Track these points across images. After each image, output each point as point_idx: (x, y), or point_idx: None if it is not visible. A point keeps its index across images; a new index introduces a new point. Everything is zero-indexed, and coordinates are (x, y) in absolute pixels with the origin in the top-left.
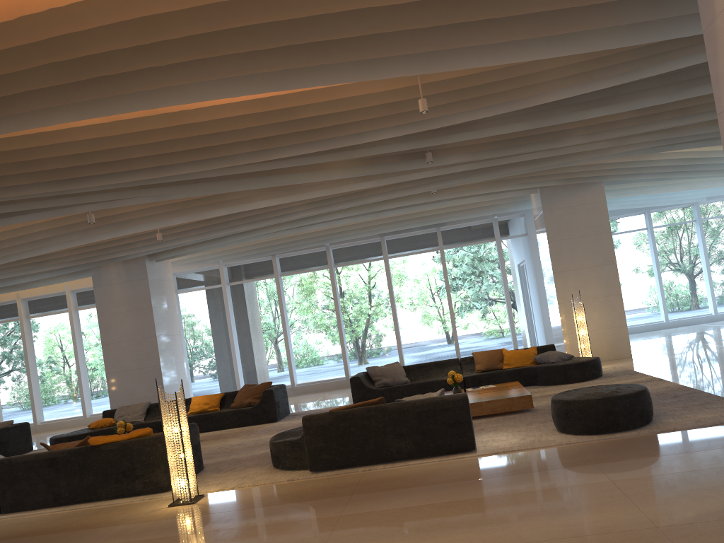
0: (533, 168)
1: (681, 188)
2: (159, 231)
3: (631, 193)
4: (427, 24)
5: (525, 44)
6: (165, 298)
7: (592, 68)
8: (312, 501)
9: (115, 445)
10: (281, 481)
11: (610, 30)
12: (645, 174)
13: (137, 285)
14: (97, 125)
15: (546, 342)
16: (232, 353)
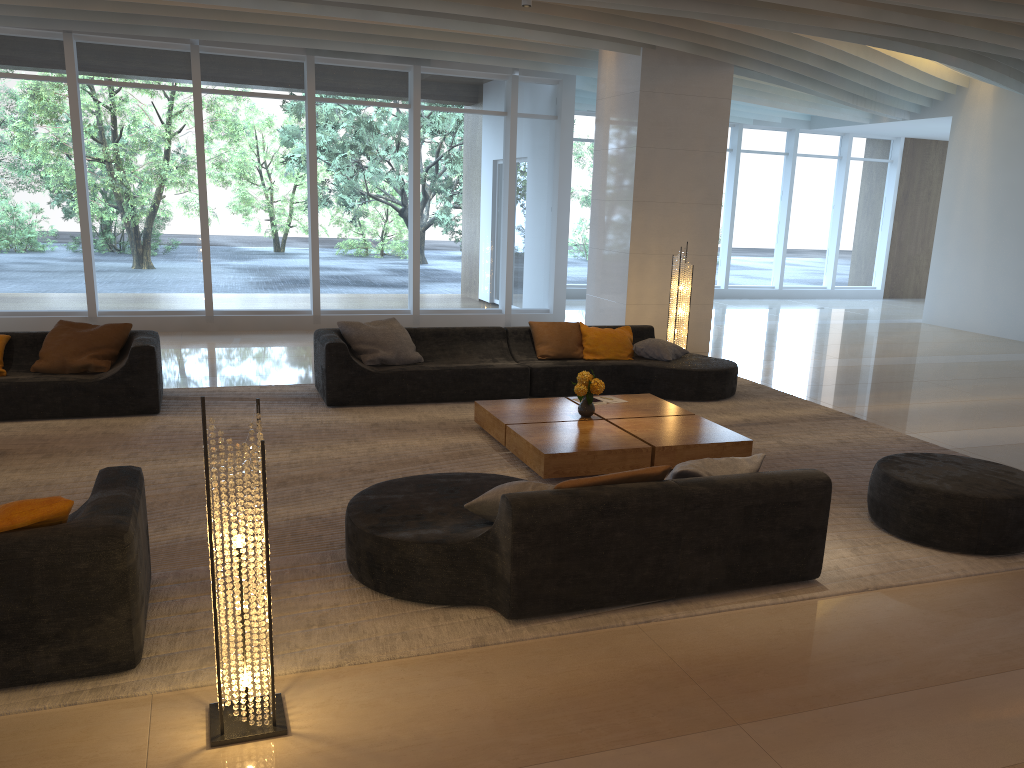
0: (710, 14)
1: (764, 101)
2: None
3: None
4: None
5: None
6: None
7: None
8: (663, 744)
9: None
10: (457, 649)
11: None
12: (779, 72)
13: None
14: None
15: (554, 302)
16: None
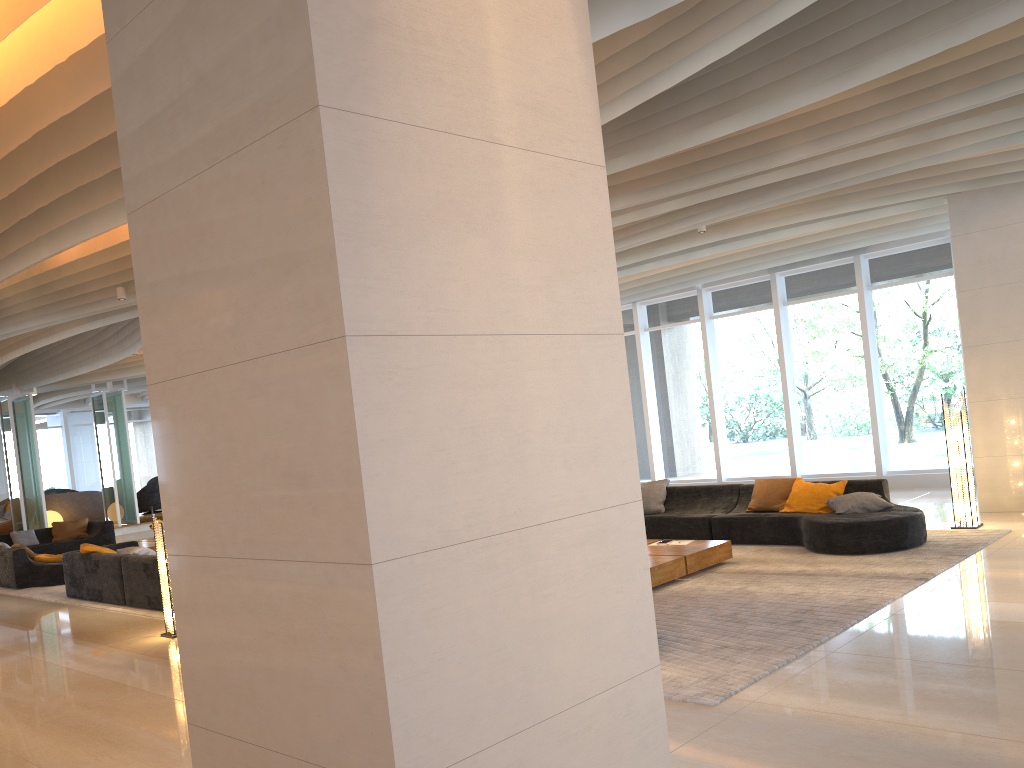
0: (828, 185)
1: None
2: None
3: None
4: None
5: None
6: None
7: None
8: None
9: None
10: None
11: None
12: None
13: None
14: None
15: None
16: None
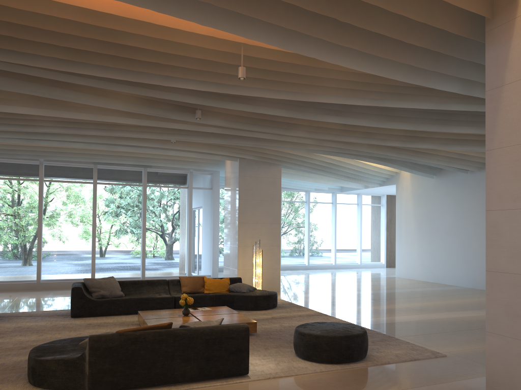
0: (253, 144)
1: (311, 180)
2: None
3: (284, 176)
4: (310, 8)
5: (349, 55)
6: None
7: (358, 88)
8: None
9: None
10: None
11: (398, 66)
12: (305, 167)
13: None
14: None
15: (212, 271)
16: None
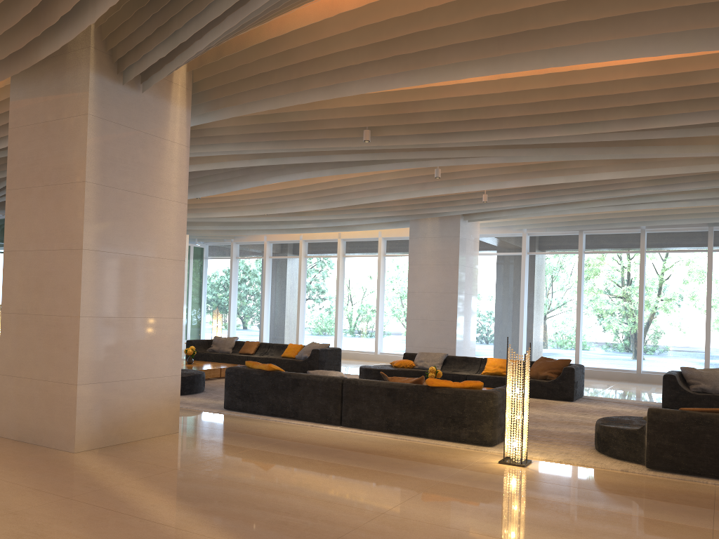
0: None
1: None
2: (484, 192)
3: None
4: None
5: None
6: (469, 257)
7: None
8: (665, 503)
9: (449, 391)
10: (613, 469)
11: None
12: None
13: (448, 241)
14: (482, 82)
15: None
16: (519, 322)
